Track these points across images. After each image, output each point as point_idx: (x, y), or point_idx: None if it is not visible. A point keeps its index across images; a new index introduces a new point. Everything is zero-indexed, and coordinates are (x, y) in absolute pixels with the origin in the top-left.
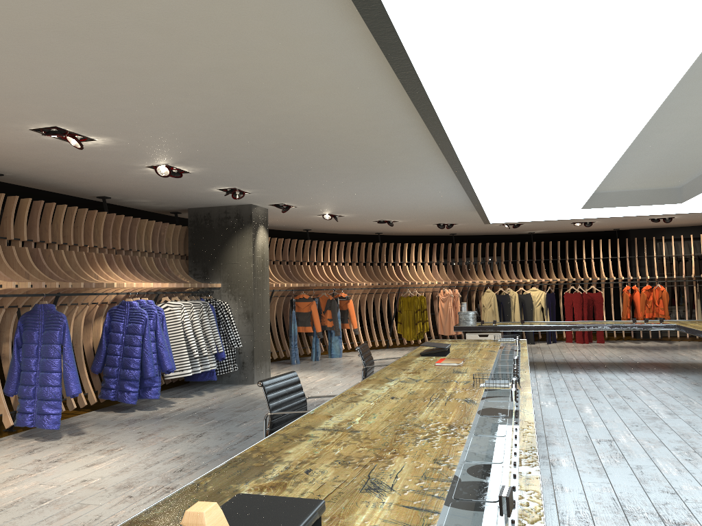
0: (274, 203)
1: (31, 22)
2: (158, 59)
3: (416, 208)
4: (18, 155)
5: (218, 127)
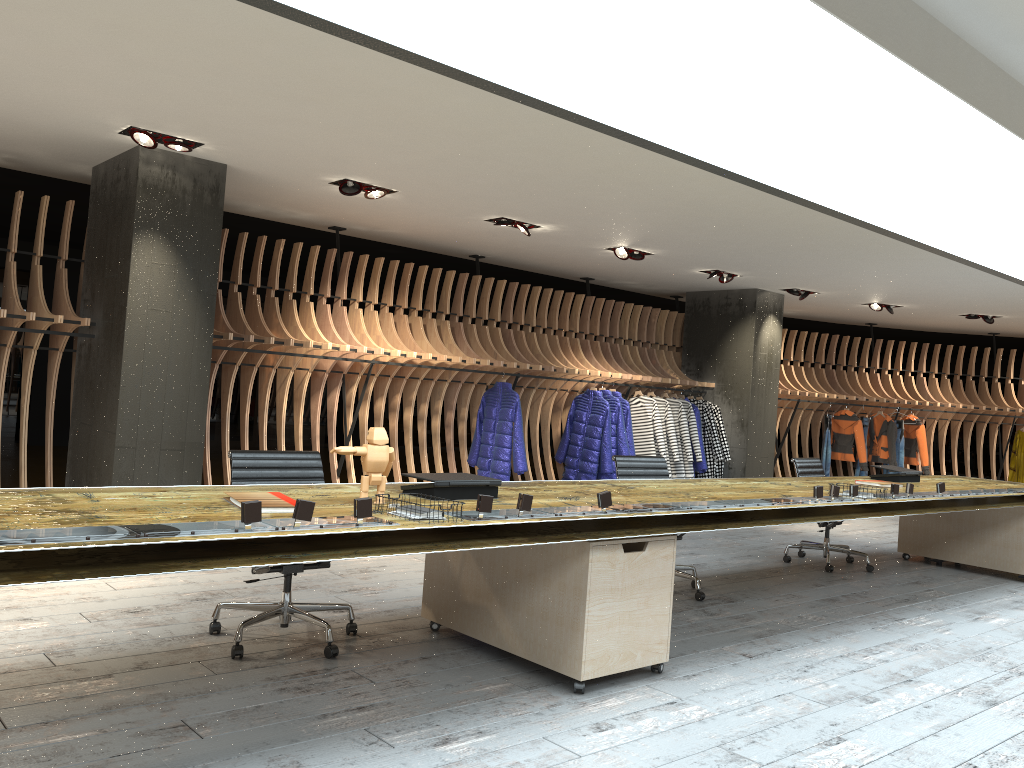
0: (784, 287)
1: (444, 153)
2: (545, 167)
3: (1003, 298)
4: (487, 240)
5: (641, 212)
